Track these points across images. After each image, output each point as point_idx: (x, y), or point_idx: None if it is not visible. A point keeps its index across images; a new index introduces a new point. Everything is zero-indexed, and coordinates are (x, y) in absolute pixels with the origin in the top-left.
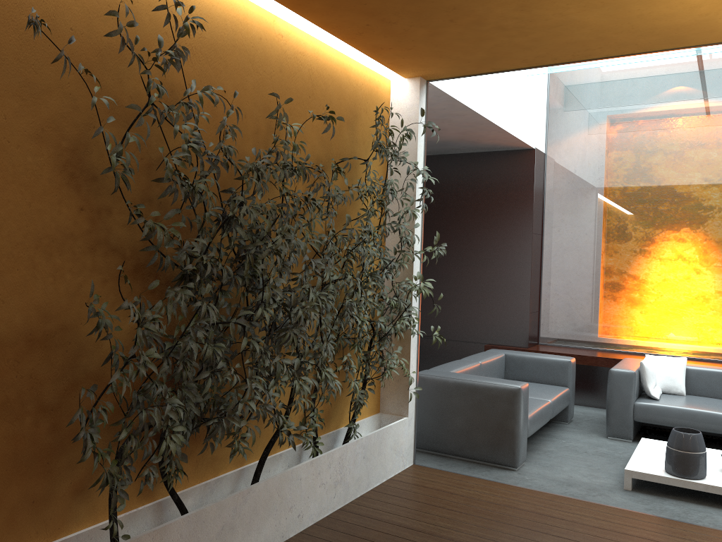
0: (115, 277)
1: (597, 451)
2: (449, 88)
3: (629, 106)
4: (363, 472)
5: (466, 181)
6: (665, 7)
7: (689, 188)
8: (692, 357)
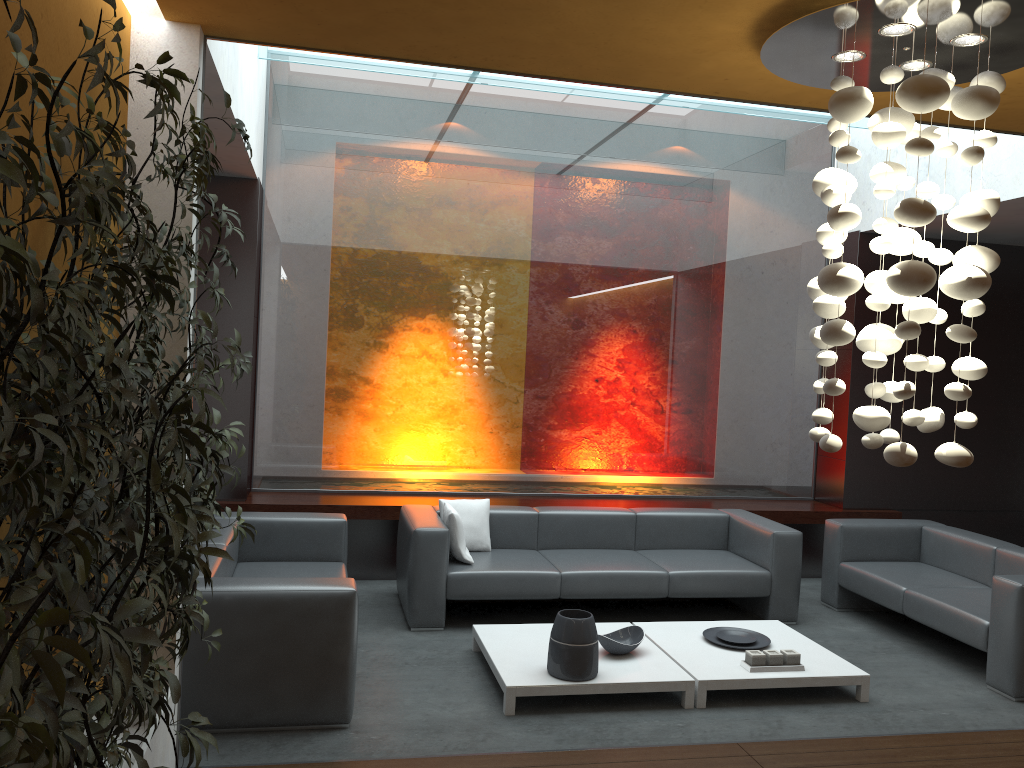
0: None
1: (418, 657)
2: (217, 58)
3: (389, 137)
4: None
5: None
6: (677, 27)
7: (463, 264)
8: (465, 492)
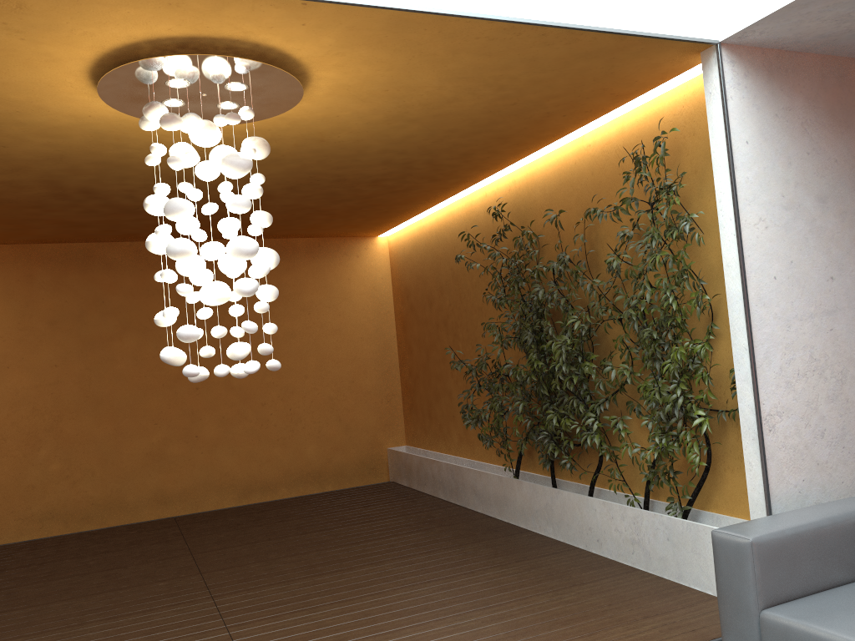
0: None
1: None
2: None
3: None
4: (669, 556)
5: None
6: (361, 72)
7: None
8: None
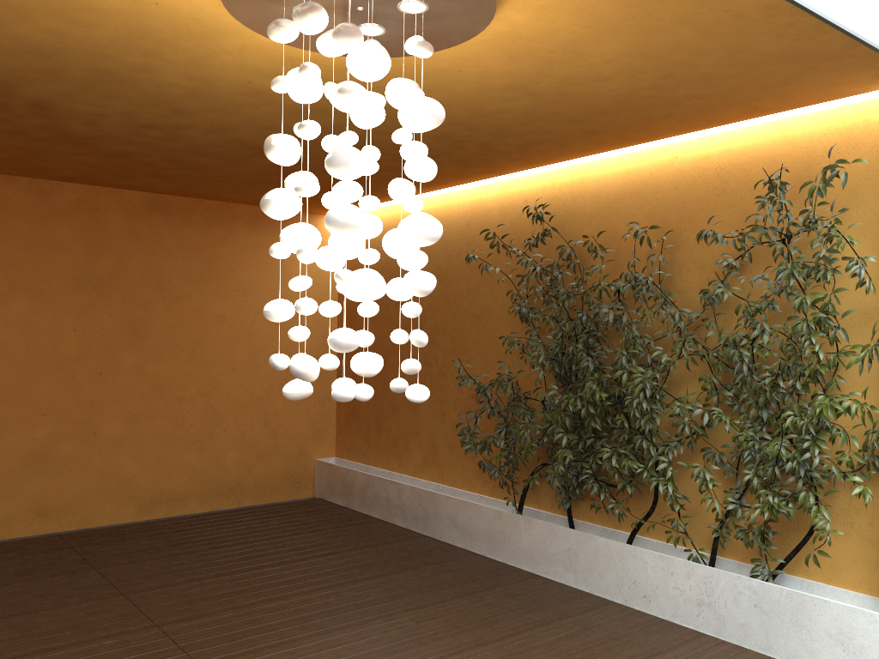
0: (547, 369)
1: None
2: None
3: None
4: (755, 624)
5: None
6: (554, 23)
7: None
8: None
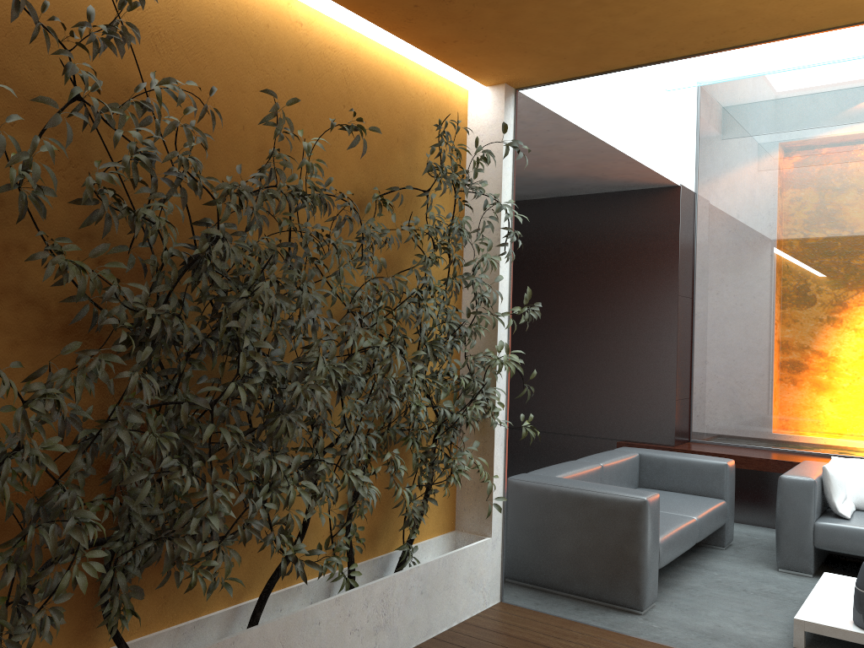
0: (32, 339)
1: (761, 589)
2: (550, 101)
3: (807, 127)
4: (421, 613)
5: (591, 229)
6: None
7: None
8: None
